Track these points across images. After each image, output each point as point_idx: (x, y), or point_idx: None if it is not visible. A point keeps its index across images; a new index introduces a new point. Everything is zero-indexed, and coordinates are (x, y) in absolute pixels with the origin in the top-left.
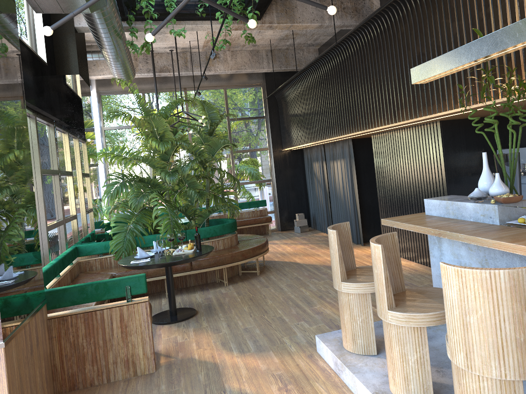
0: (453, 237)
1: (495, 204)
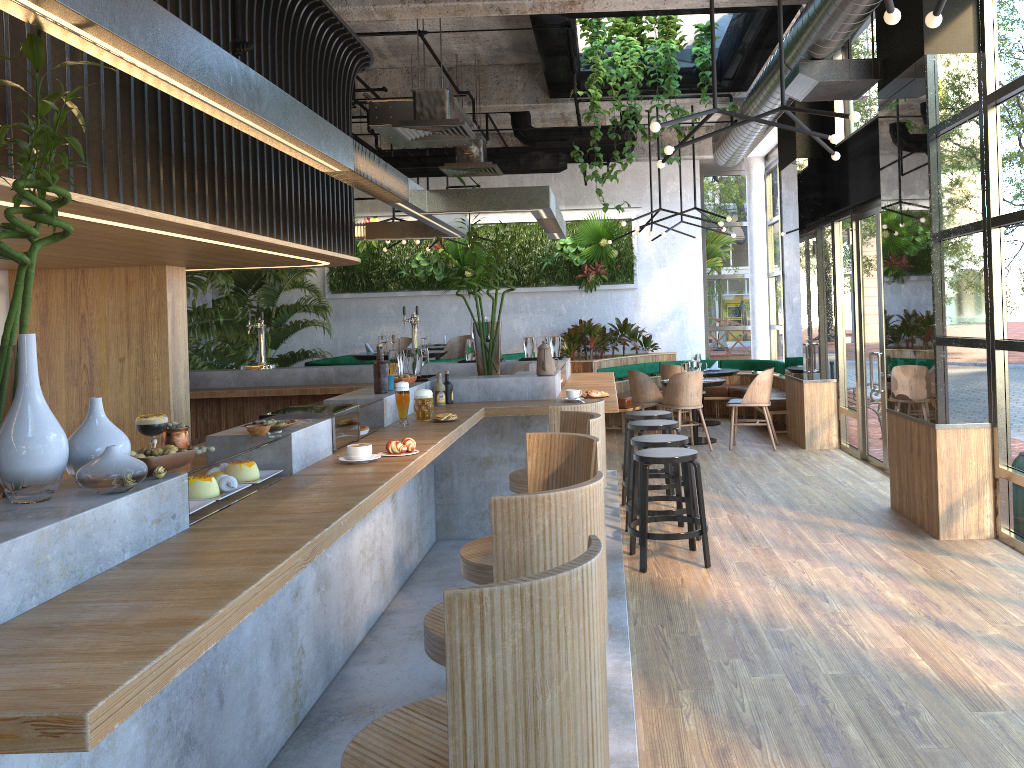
0: (334, 535)
1: (184, 473)
